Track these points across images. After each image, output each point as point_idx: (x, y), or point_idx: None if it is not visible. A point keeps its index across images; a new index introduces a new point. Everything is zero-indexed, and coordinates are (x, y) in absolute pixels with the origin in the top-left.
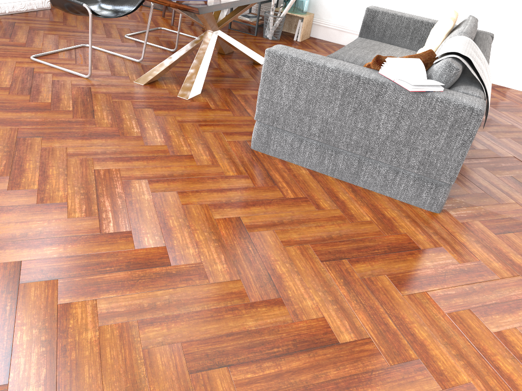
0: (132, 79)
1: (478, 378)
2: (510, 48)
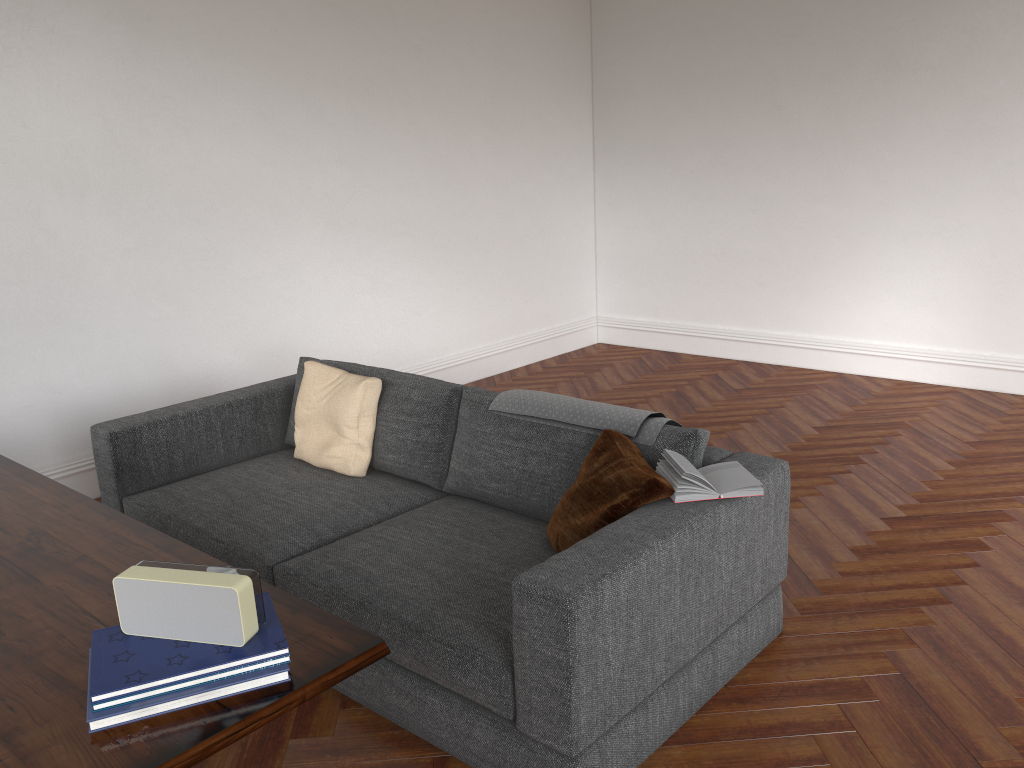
0: None
1: None
2: (268, 378)
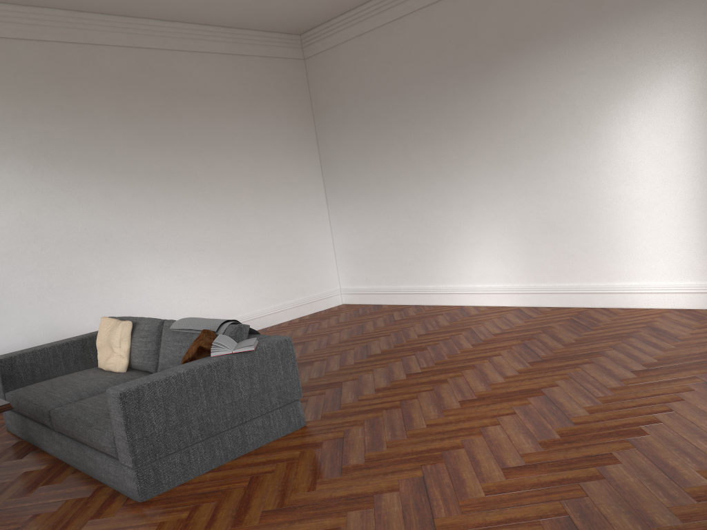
0: None
1: (458, 436)
2: None
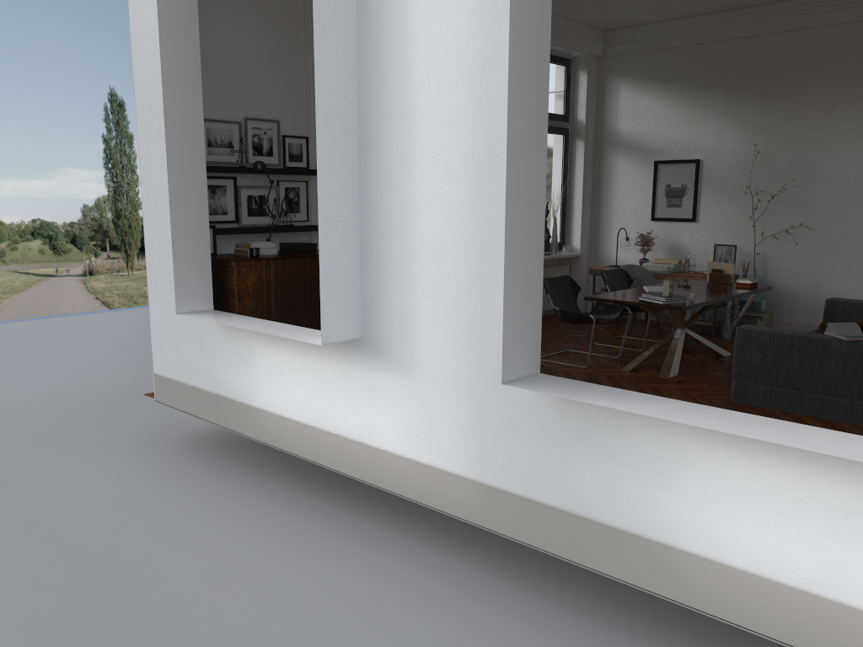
0: (618, 368)
1: None
2: None
